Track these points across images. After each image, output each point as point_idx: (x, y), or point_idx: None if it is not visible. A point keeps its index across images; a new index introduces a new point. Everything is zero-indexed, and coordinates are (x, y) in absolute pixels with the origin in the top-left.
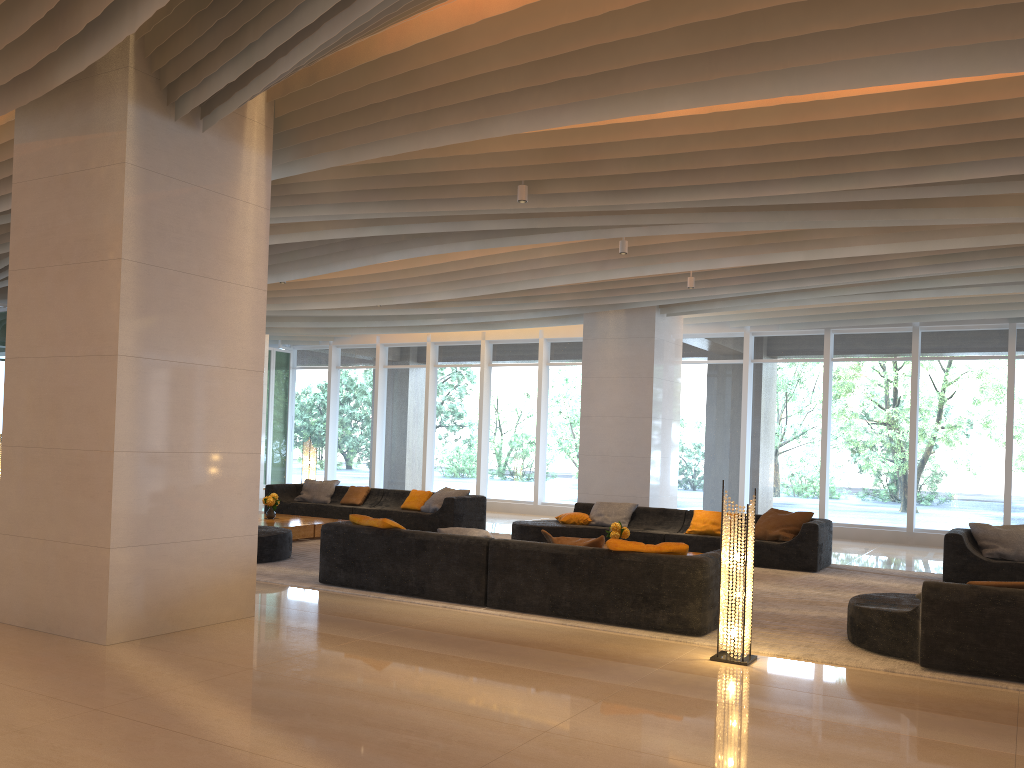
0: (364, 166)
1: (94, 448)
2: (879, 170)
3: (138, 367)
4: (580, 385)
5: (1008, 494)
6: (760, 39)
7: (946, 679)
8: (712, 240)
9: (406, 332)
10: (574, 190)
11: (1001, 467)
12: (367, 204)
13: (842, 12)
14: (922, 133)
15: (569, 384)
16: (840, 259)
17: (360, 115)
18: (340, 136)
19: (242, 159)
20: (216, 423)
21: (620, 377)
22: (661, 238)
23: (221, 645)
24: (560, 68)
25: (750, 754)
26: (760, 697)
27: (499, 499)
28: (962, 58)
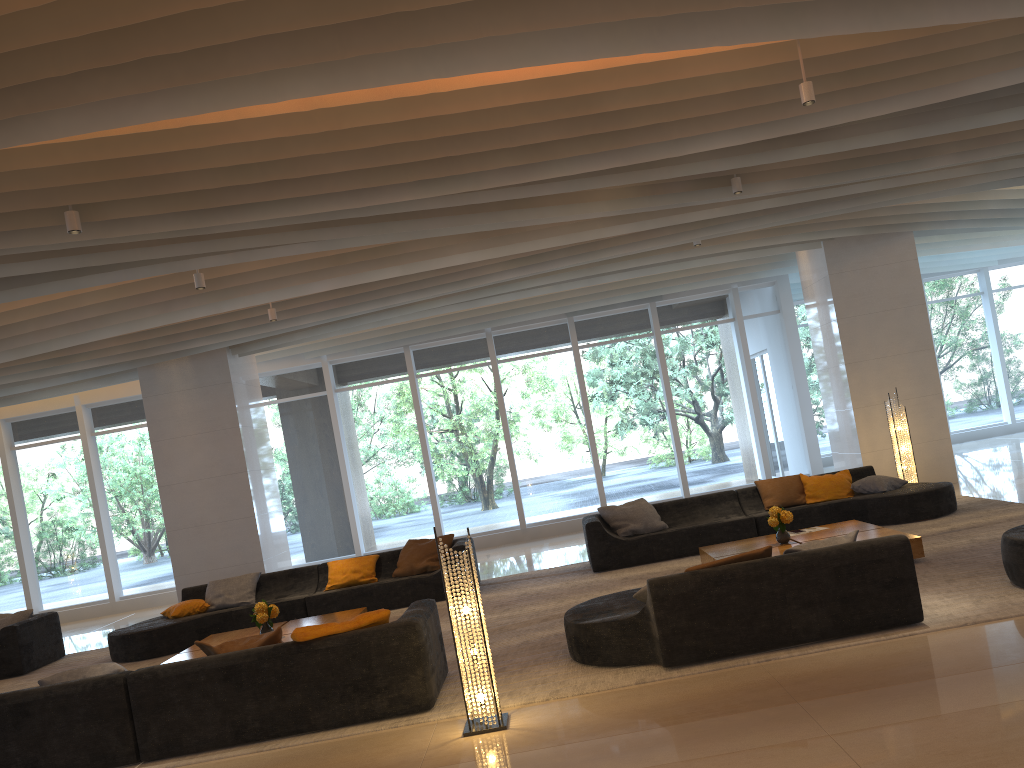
0: None
1: None
2: (494, 169)
3: None
4: (141, 451)
5: (599, 473)
6: (405, 8)
7: (694, 673)
8: (299, 264)
9: None
10: (145, 213)
11: (587, 450)
12: None
13: None
14: (535, 128)
15: (126, 452)
16: (429, 271)
17: None
18: None
19: None
20: None
21: (199, 433)
22: (239, 267)
23: None
24: (139, 43)
25: None
26: (556, 764)
27: (62, 607)
28: (606, 37)
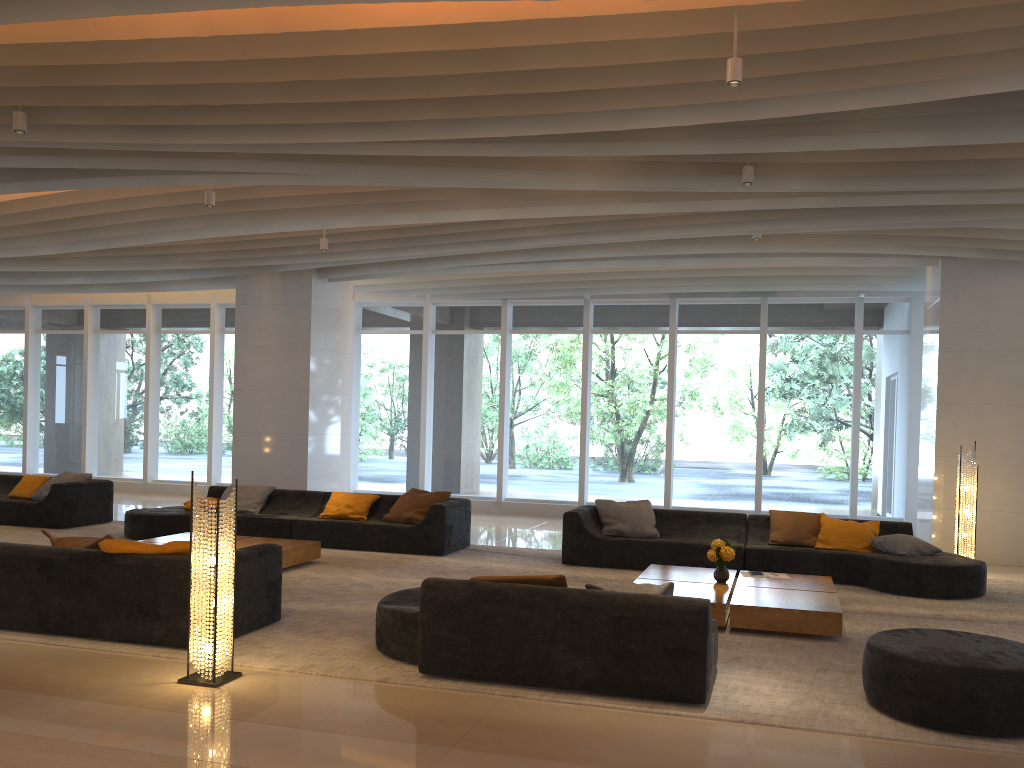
0: None
1: None
2: (425, 121)
3: None
4: None
5: (669, 466)
6: None
7: (437, 687)
8: (321, 197)
9: (49, 292)
10: (86, 122)
11: (664, 440)
12: None
13: None
14: (454, 80)
15: None
16: (472, 225)
17: None
18: None
19: None
20: None
21: (276, 347)
22: (266, 192)
23: None
24: None
25: None
26: (177, 734)
27: (170, 480)
28: None
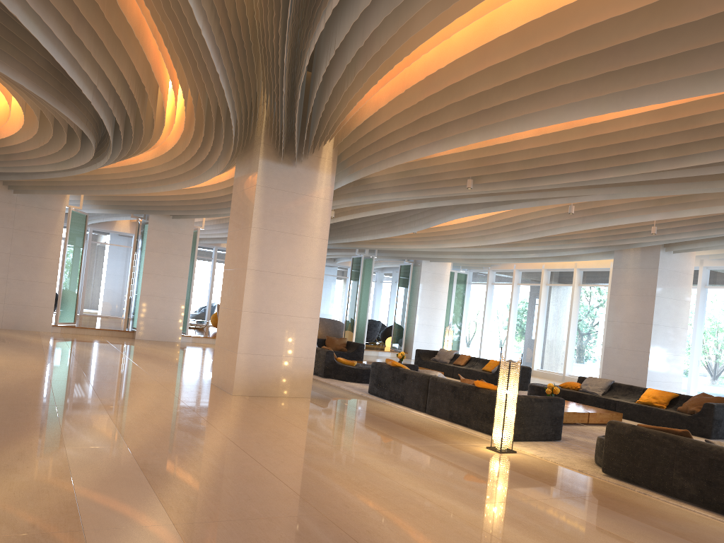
0: (399, 173)
1: (238, 309)
2: (660, 159)
3: (256, 274)
4: None
5: None
6: (485, 107)
7: (606, 480)
8: (639, 202)
9: (521, 262)
10: (495, 180)
11: None
12: (405, 192)
13: (515, 91)
14: (670, 136)
15: None
16: None
17: (363, 153)
18: (361, 163)
19: (317, 177)
20: (295, 302)
21: (634, 295)
22: (607, 202)
23: (273, 402)
24: (419, 127)
25: (397, 468)
26: (466, 460)
27: (578, 376)
28: (593, 105)
